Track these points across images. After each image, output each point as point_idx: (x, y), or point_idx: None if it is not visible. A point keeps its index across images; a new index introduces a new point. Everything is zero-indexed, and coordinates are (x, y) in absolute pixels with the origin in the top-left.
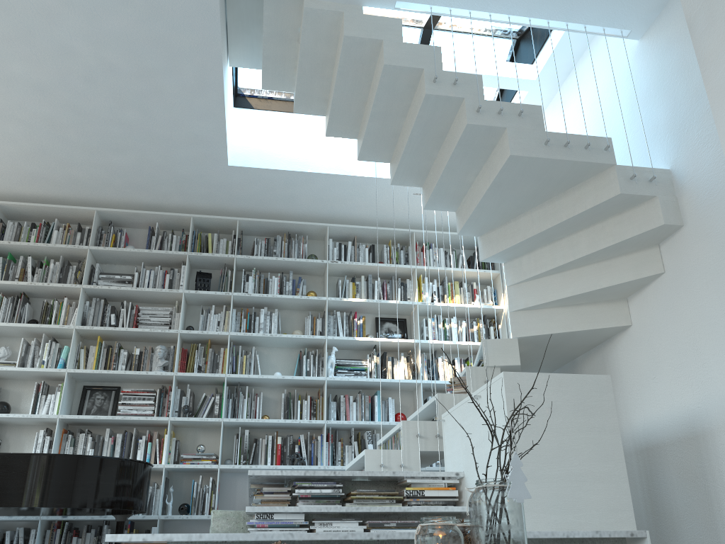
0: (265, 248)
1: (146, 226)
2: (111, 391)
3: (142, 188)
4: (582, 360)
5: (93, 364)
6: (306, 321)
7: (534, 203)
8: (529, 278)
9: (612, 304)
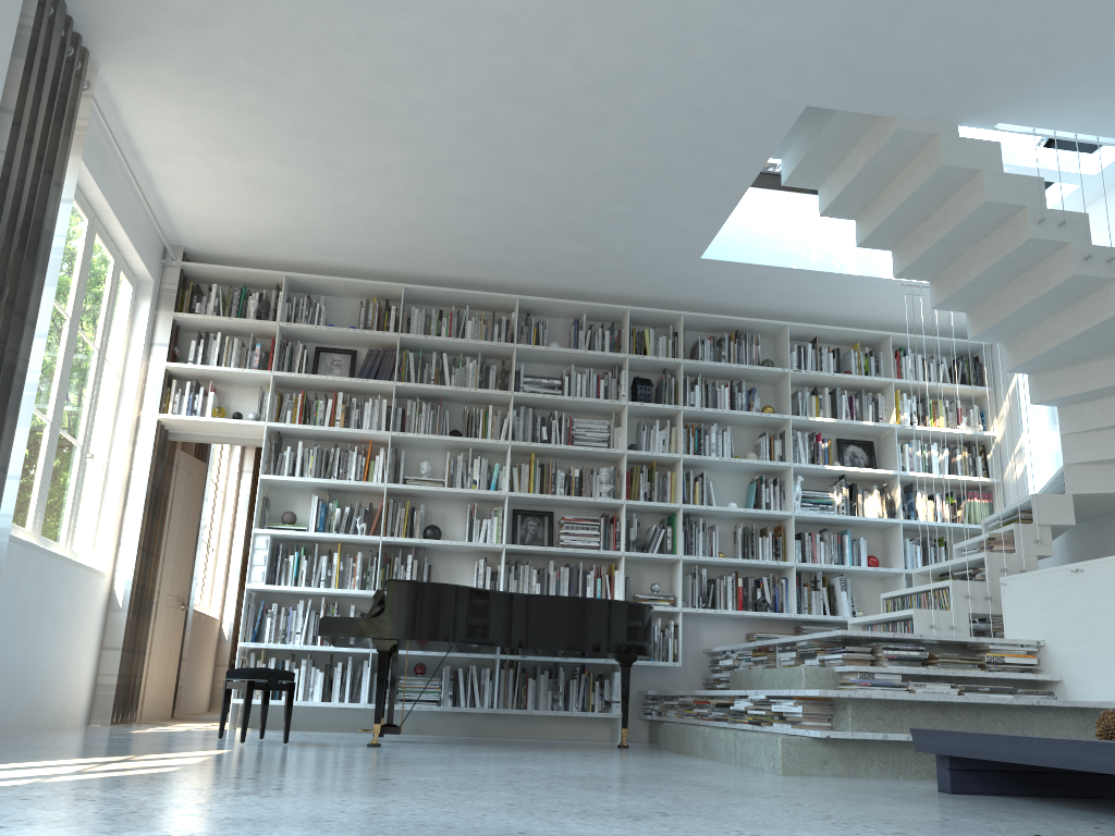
0: (711, 350)
1: (566, 316)
2: (543, 517)
3: (579, 275)
4: None
5: (527, 486)
6: (762, 442)
7: None
8: (1092, 429)
9: None
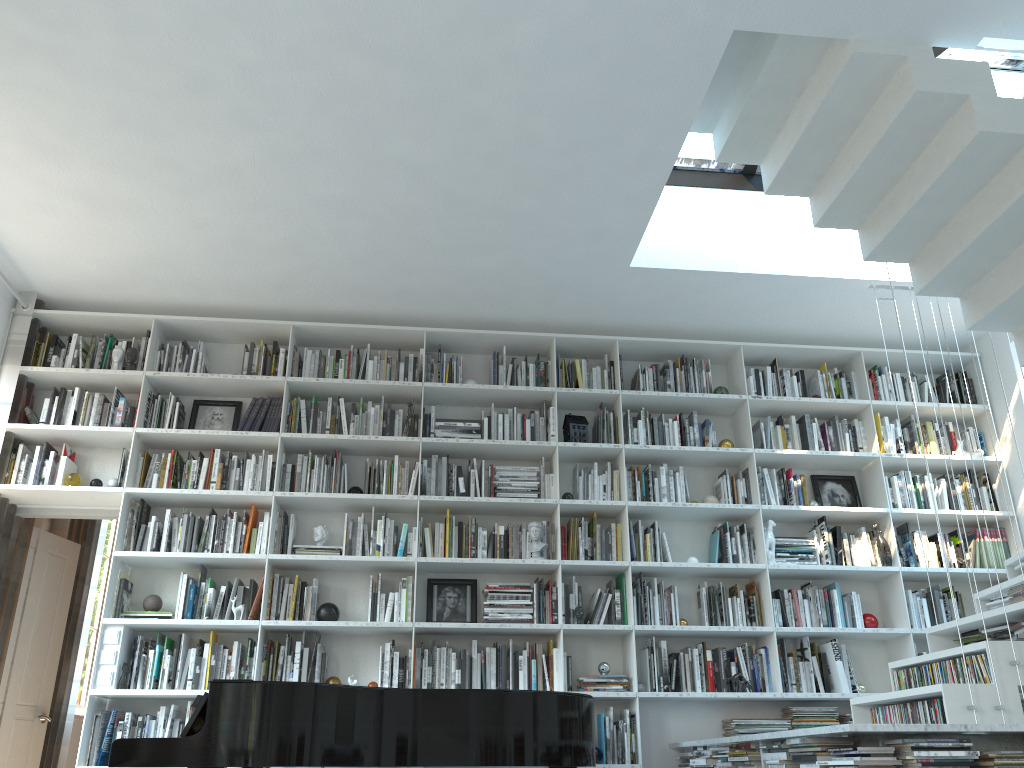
0: (654, 379)
1: (485, 350)
2: (465, 586)
3: (493, 300)
4: None
5: (442, 549)
6: (722, 482)
7: None
8: None
9: None
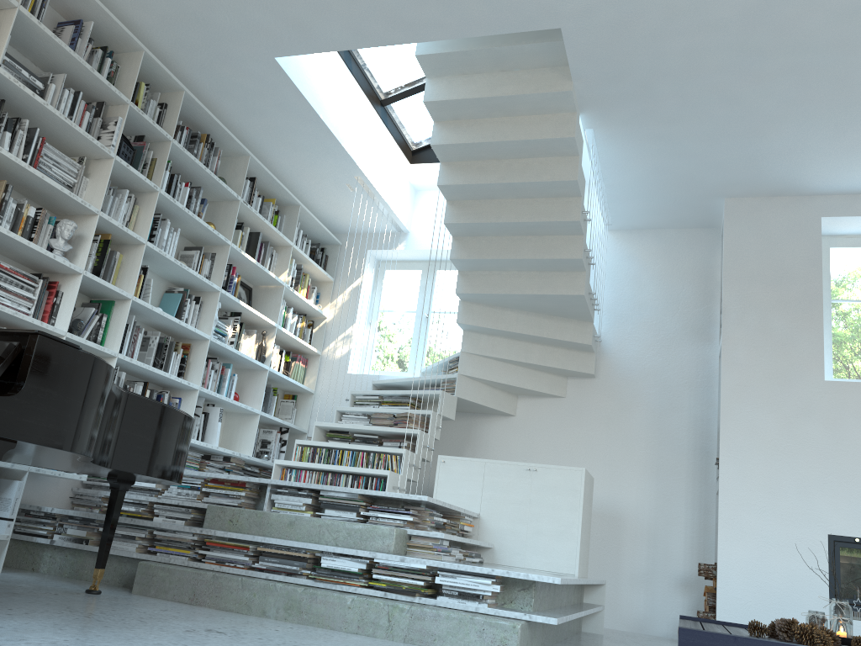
0: (185, 142)
1: (60, 6)
2: None
3: None
4: None
5: None
6: (195, 256)
7: (527, 310)
8: (482, 355)
9: (510, 396)
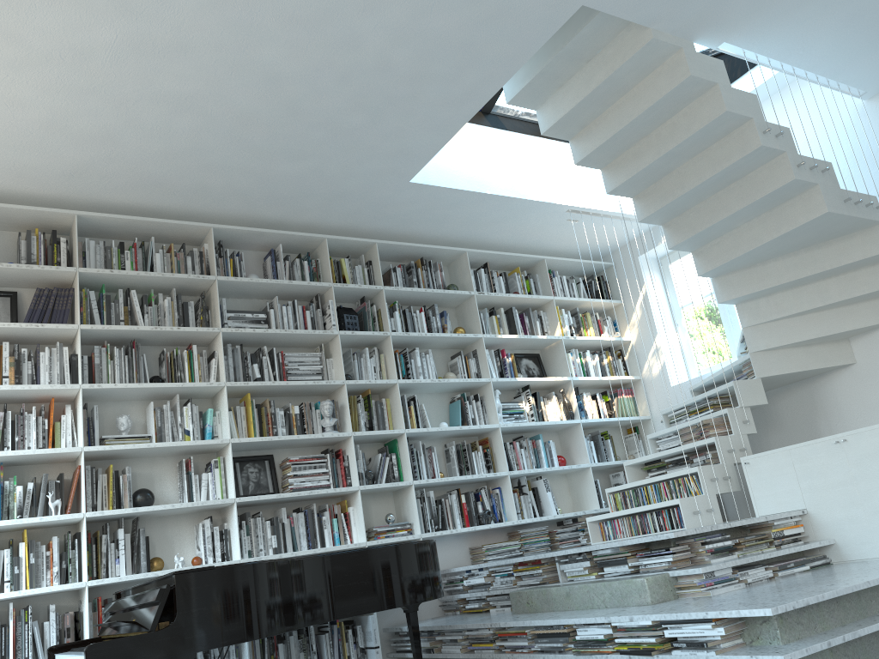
0: (403, 277)
1: (258, 247)
2: (264, 461)
3: (280, 202)
4: (775, 394)
5: (246, 429)
6: (458, 361)
7: (791, 251)
8: (769, 321)
9: (837, 344)
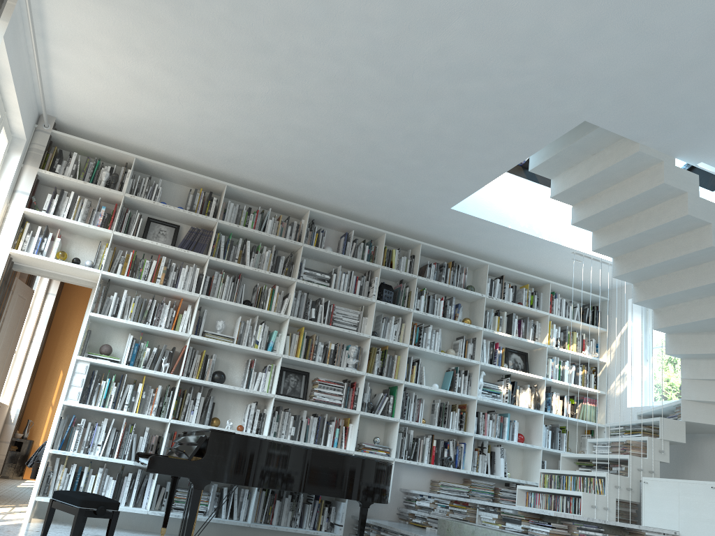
0: (435, 272)
1: (338, 229)
2: (302, 375)
3: (358, 203)
4: (704, 438)
5: (295, 351)
6: (460, 343)
7: None
8: (704, 379)
9: None
